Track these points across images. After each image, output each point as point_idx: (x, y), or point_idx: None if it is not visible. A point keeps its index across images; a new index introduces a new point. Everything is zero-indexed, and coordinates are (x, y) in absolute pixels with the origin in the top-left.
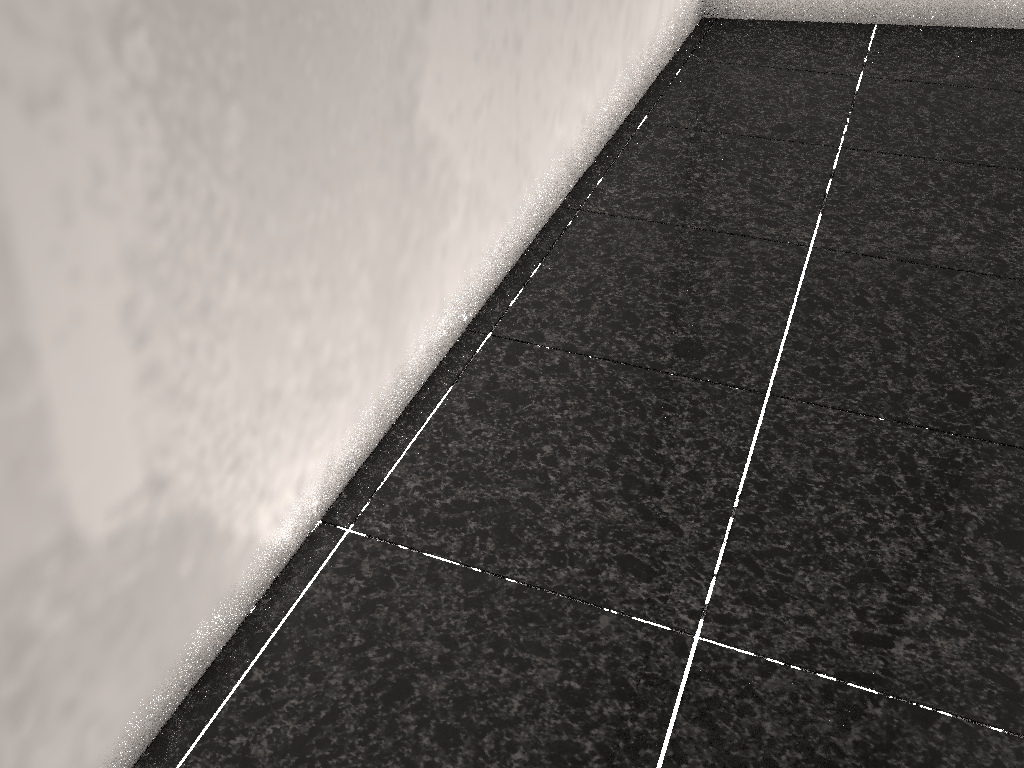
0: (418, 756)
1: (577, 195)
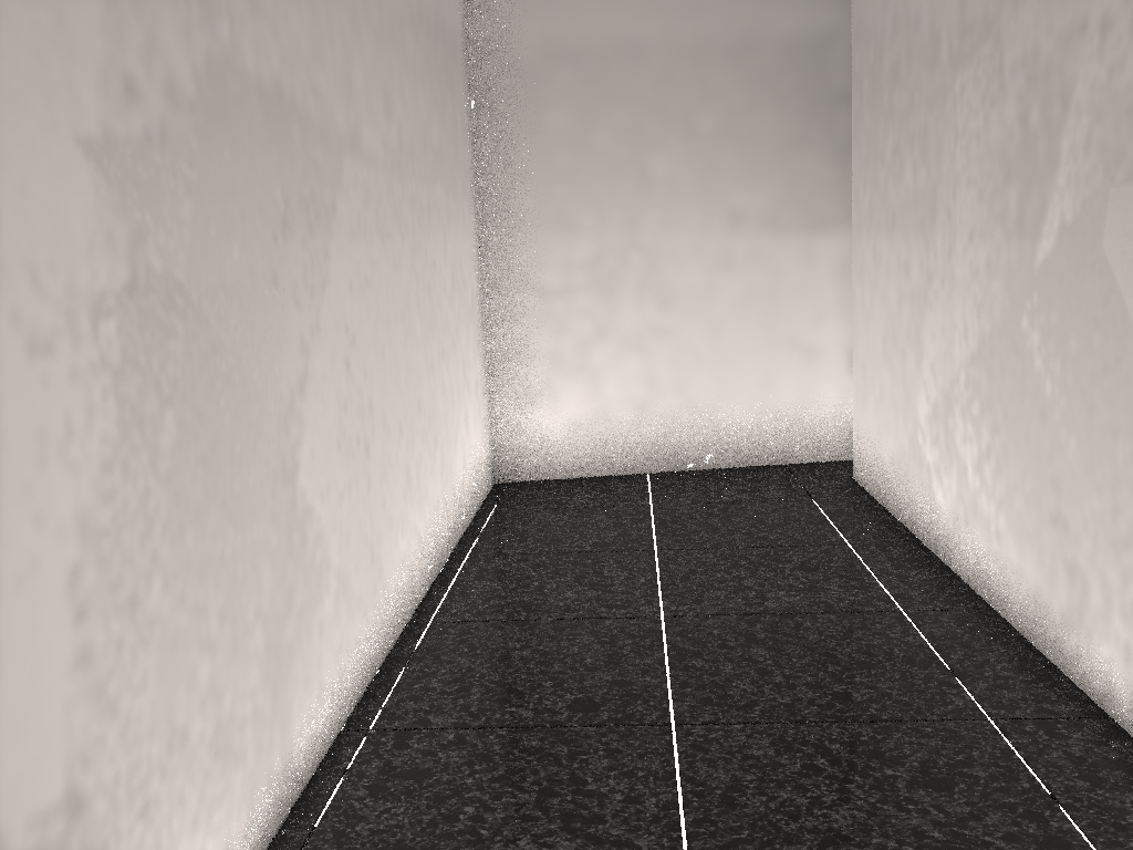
0: None
1: (424, 612)
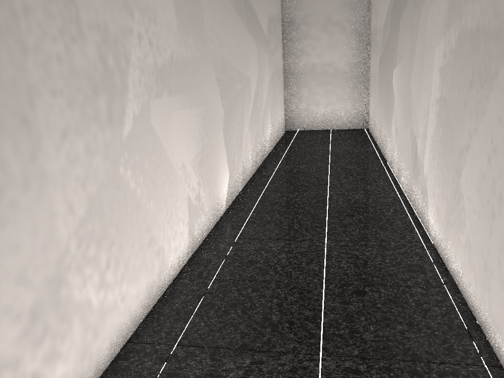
0: (369, 224)
1: None
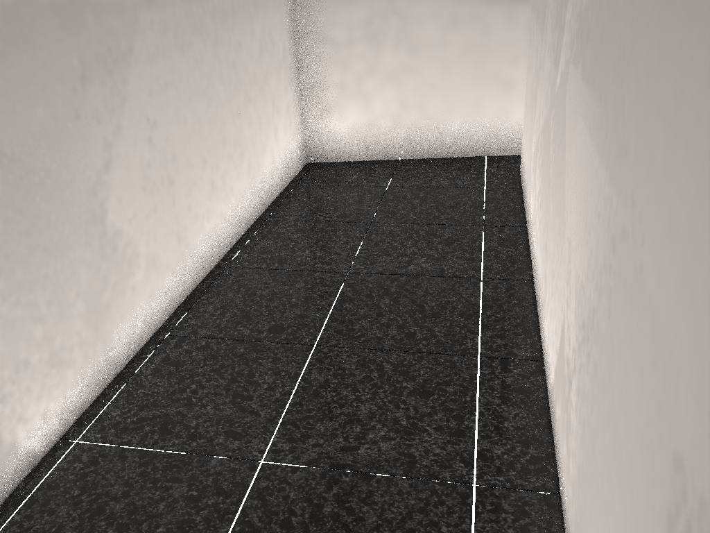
0: None
1: (225, 259)
